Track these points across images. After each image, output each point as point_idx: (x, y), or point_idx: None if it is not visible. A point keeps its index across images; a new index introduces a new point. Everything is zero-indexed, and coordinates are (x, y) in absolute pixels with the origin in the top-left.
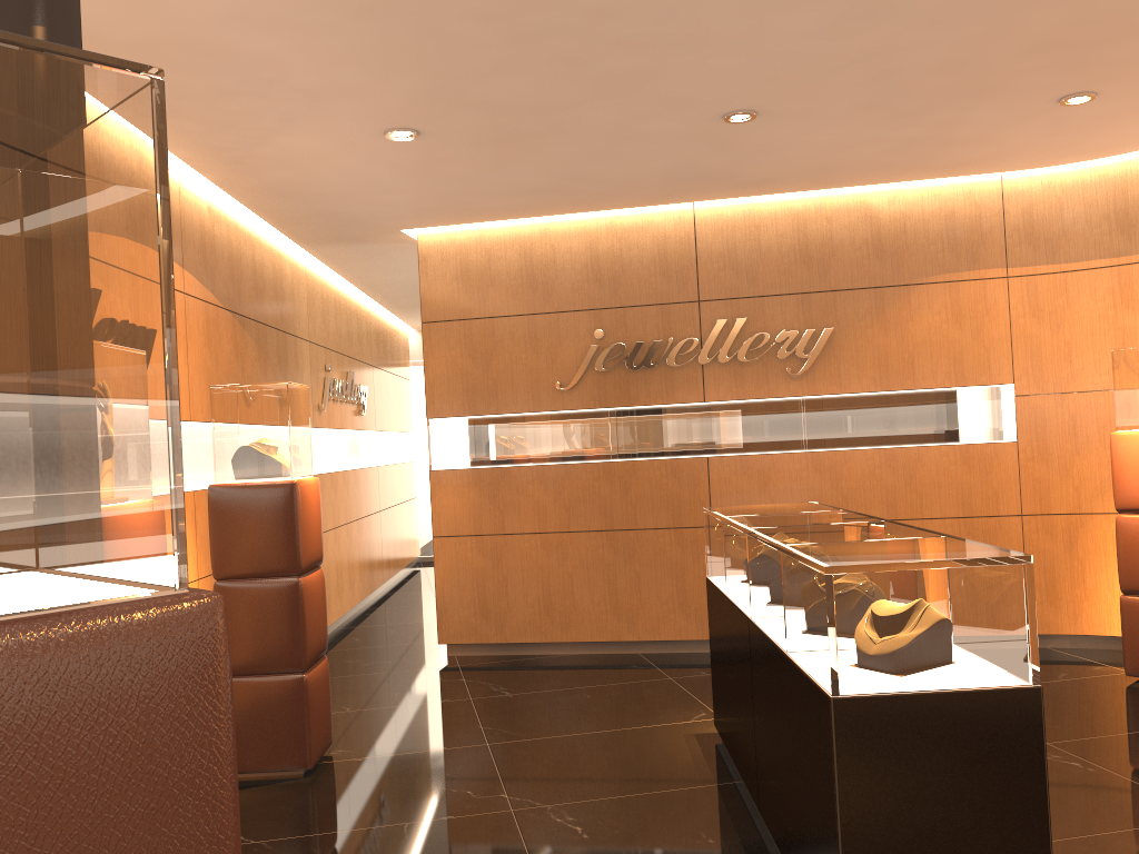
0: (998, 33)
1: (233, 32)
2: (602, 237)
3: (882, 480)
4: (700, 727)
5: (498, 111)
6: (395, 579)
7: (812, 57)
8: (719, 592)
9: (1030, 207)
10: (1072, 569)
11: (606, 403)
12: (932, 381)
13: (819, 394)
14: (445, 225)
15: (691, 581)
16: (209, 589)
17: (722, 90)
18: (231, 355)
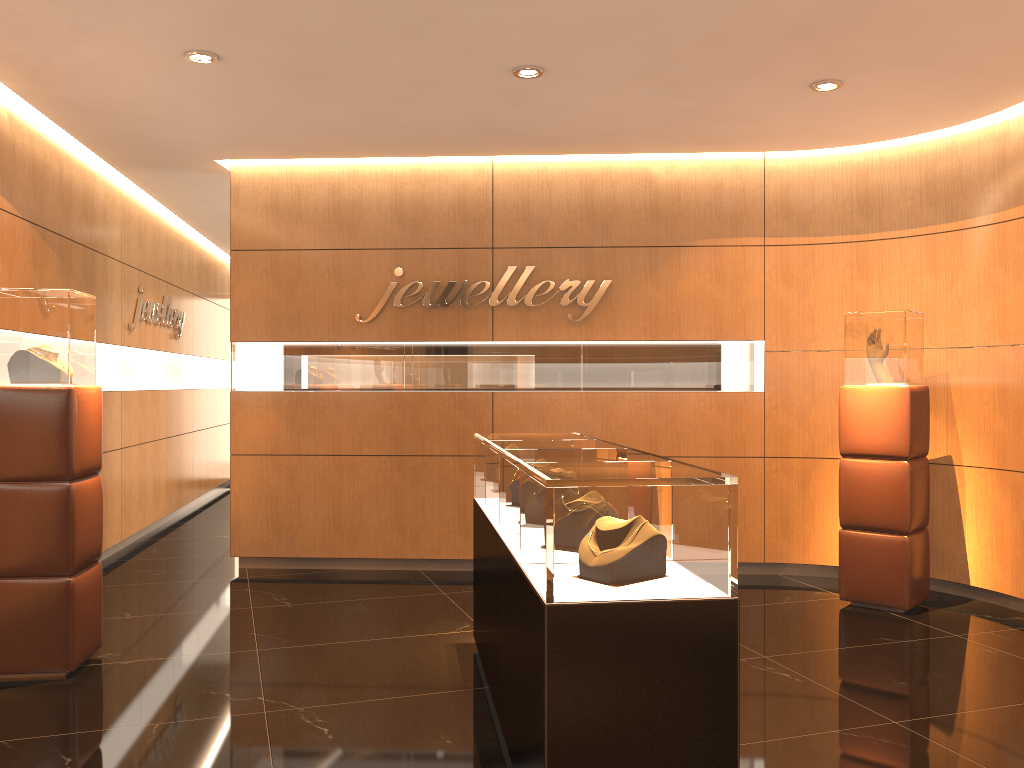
0: (755, 12)
1: None
2: (407, 182)
3: (647, 421)
4: (461, 638)
5: (296, 42)
6: (206, 498)
7: (590, 17)
8: (480, 511)
9: (787, 185)
10: (804, 506)
11: (402, 336)
12: (695, 334)
13: (596, 339)
14: (257, 158)
15: (471, 505)
16: None
17: (509, 43)
18: (28, 265)
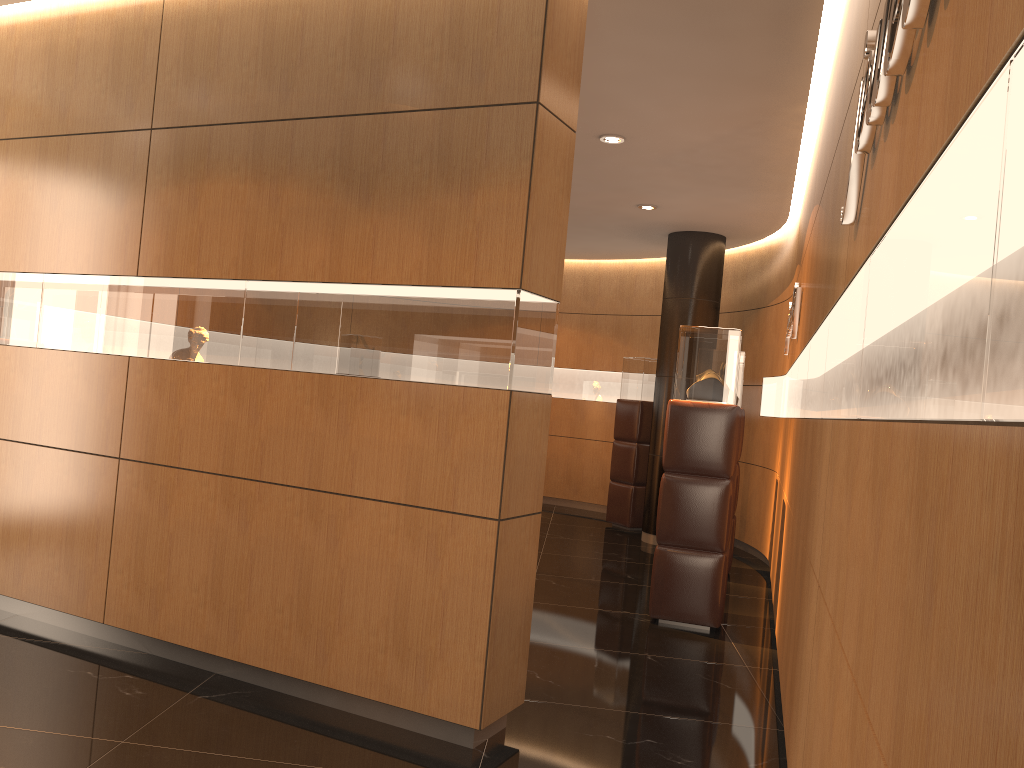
0: None
1: (689, 187)
2: None
3: None
4: None
5: None
6: None
7: None
8: None
9: None
10: None
11: None
12: None
13: None
14: None
15: None
16: (787, 518)
17: None
18: (815, 257)
